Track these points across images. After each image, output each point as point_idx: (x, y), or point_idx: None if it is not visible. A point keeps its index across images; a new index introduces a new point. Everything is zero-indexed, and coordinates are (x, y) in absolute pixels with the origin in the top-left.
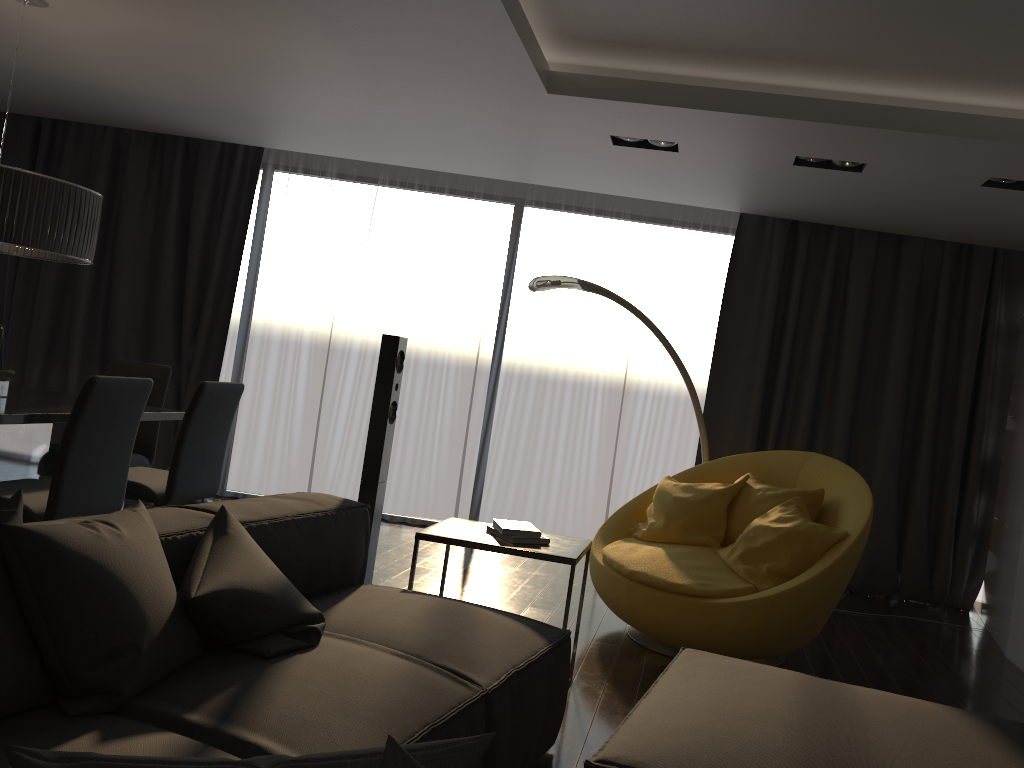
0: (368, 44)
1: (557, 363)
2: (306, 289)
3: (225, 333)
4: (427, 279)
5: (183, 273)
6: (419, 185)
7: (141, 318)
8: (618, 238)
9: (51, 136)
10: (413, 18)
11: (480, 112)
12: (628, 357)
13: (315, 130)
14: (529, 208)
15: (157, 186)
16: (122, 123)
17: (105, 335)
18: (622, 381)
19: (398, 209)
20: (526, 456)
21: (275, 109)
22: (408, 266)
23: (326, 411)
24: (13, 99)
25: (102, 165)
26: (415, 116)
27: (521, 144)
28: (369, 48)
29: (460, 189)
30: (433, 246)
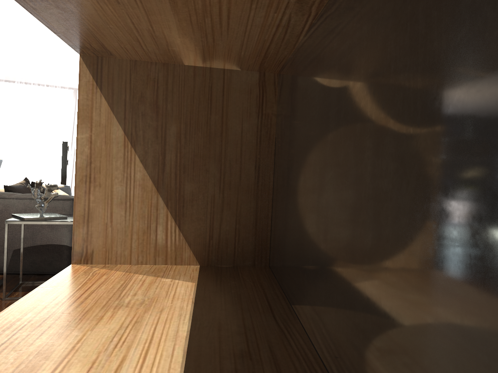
0: (41, 55)
1: None
2: None
3: None
4: (41, 119)
5: None
6: (33, 83)
7: None
8: None
9: None
10: (61, 53)
11: (72, 69)
12: None
13: None
14: None
15: None
16: None
17: None
18: None
19: (25, 92)
20: None
21: None
22: (32, 114)
23: (4, 170)
24: None
25: None
26: (46, 68)
27: None
28: (41, 56)
29: (51, 85)
30: (42, 106)
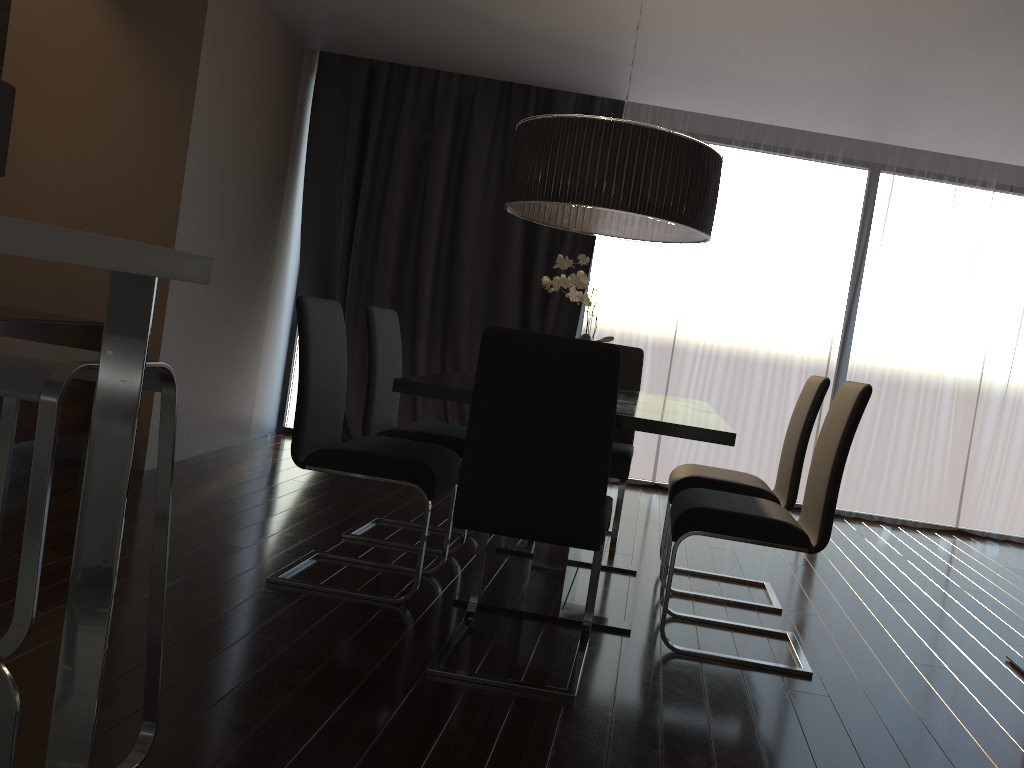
0: None
1: (912, 339)
2: (656, 257)
3: (574, 303)
4: (784, 248)
5: (527, 237)
6: (773, 147)
7: (483, 285)
8: (983, 208)
9: (387, 83)
10: None
11: None
12: (988, 333)
13: (752, 89)
14: (891, 174)
15: (501, 142)
16: (494, 73)
17: (447, 303)
18: (981, 358)
19: (749, 172)
20: (879, 435)
21: (745, 67)
22: (760, 234)
23: (672, 386)
24: (392, 43)
25: (449, 117)
26: (926, 81)
27: (1007, 113)
28: None
29: (818, 152)
30: (791, 213)
